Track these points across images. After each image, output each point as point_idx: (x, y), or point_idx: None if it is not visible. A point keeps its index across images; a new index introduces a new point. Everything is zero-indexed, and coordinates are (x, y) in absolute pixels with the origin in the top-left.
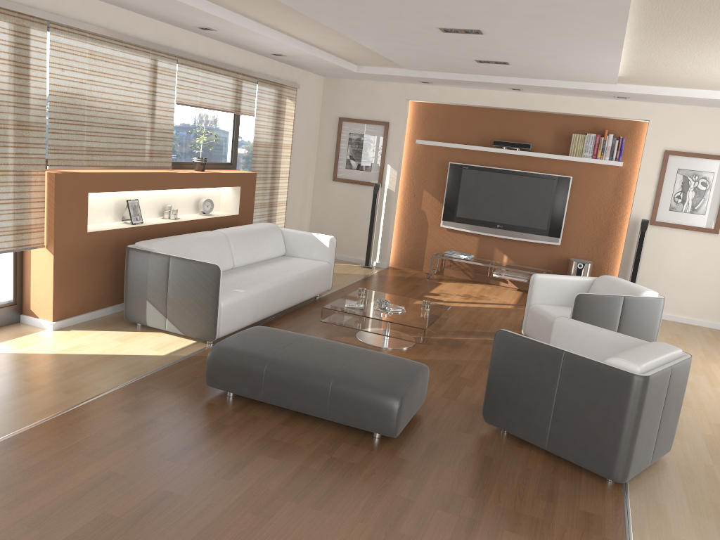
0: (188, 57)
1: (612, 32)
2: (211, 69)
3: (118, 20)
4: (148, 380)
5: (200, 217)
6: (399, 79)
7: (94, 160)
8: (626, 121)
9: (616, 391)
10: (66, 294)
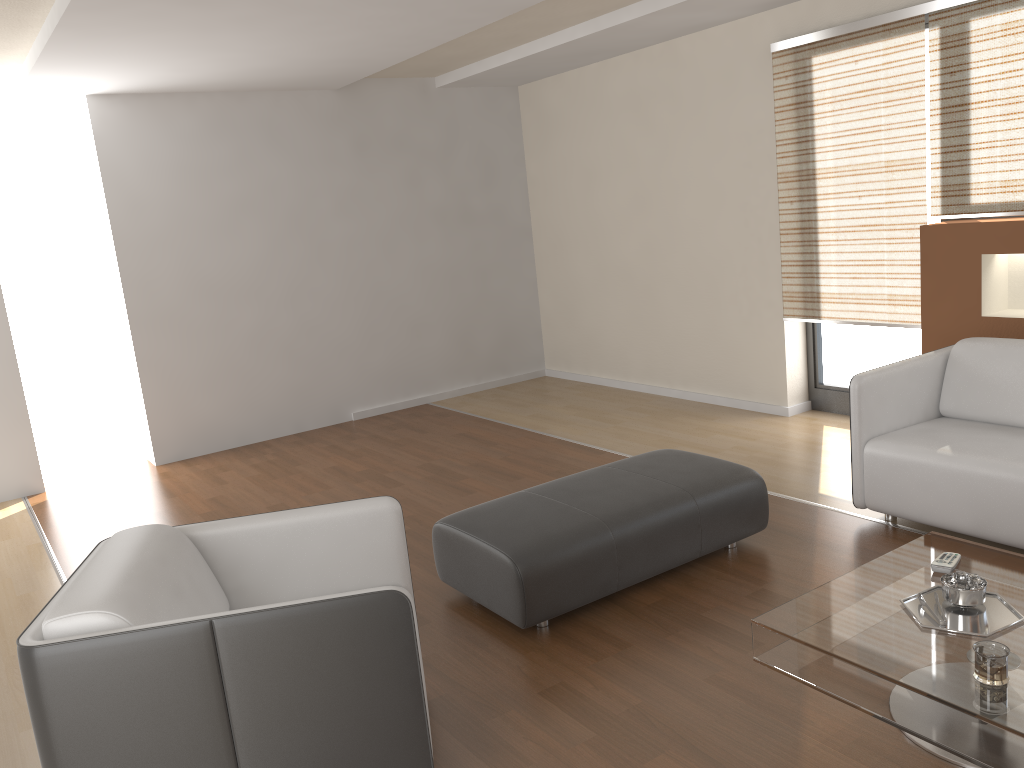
0: None
1: None
2: None
3: None
4: None
5: None
6: None
7: (1019, 201)
8: None
9: None
10: None
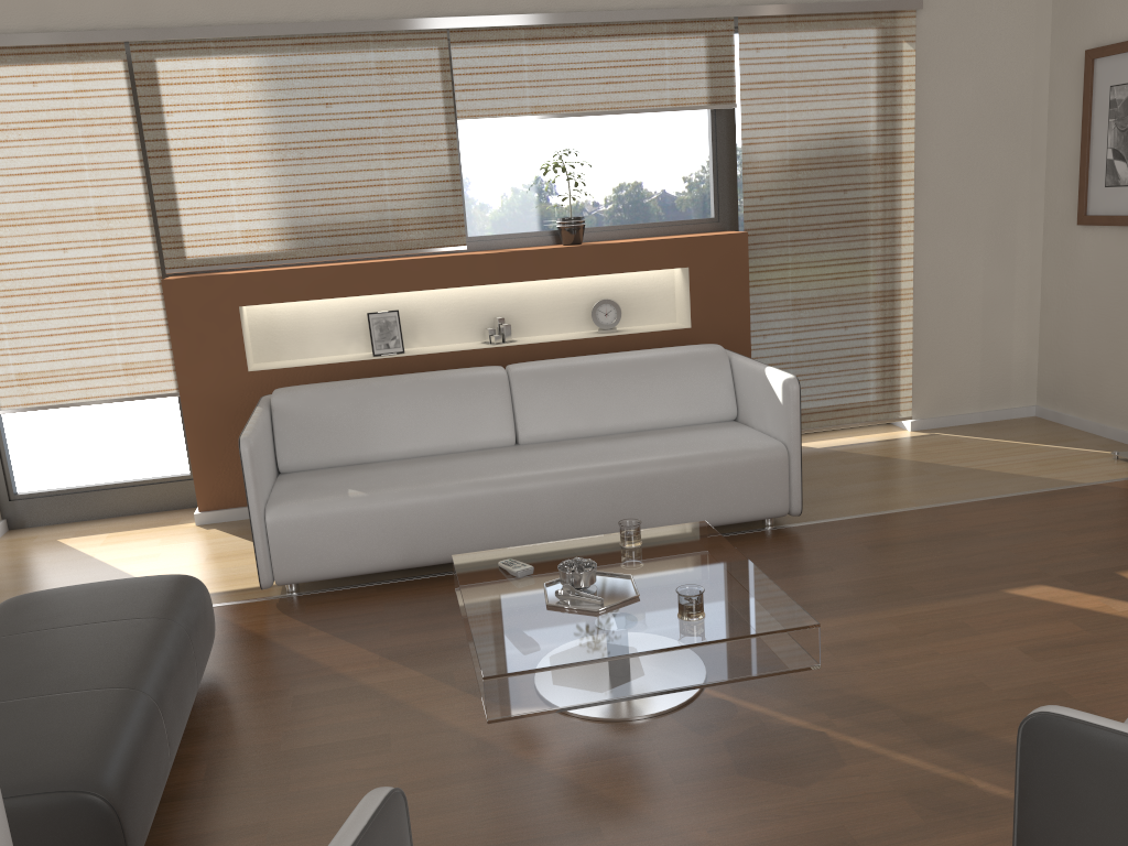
0: (474, 25)
1: None
2: (558, 33)
3: (282, 1)
4: None
5: (567, 338)
6: None
7: (264, 251)
8: None
9: None
10: (219, 470)
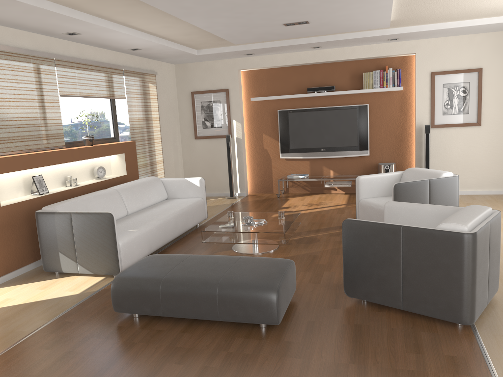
0: (63, 59)
1: None
2: (84, 66)
3: None
4: (65, 317)
5: (96, 181)
6: (230, 55)
7: None
8: (399, 57)
9: (452, 250)
10: None
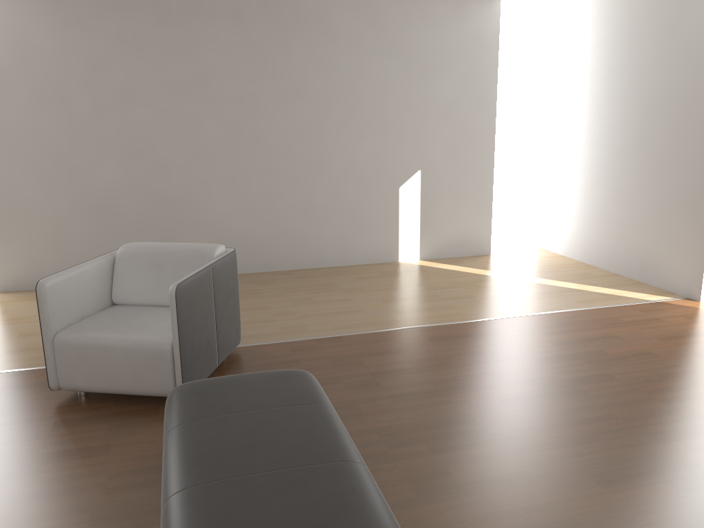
0: None
1: None
2: None
3: None
4: None
5: None
6: None
7: None
8: None
9: (234, 271)
10: None
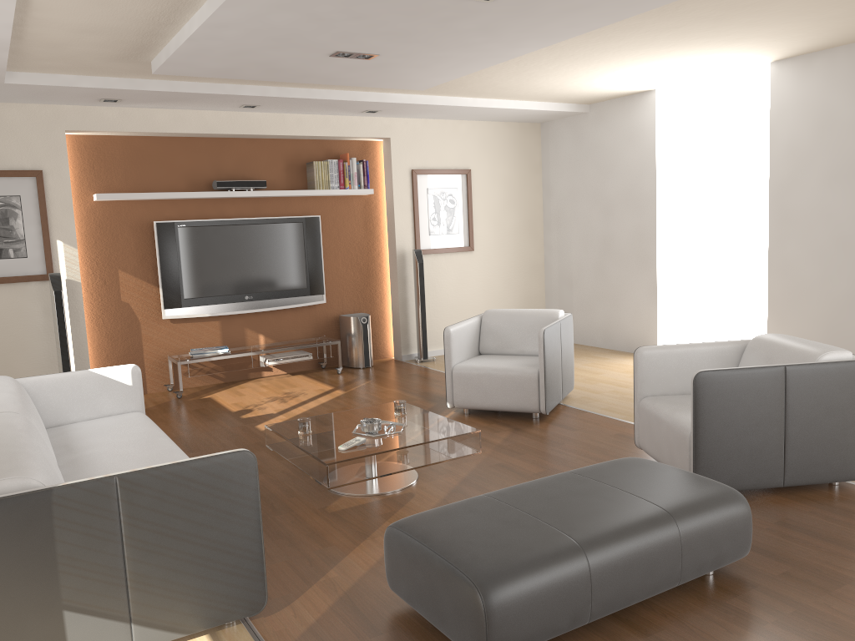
0: None
1: (645, 6)
2: None
3: None
4: None
5: None
6: (71, 95)
7: None
8: (358, 141)
9: (848, 385)
10: None
